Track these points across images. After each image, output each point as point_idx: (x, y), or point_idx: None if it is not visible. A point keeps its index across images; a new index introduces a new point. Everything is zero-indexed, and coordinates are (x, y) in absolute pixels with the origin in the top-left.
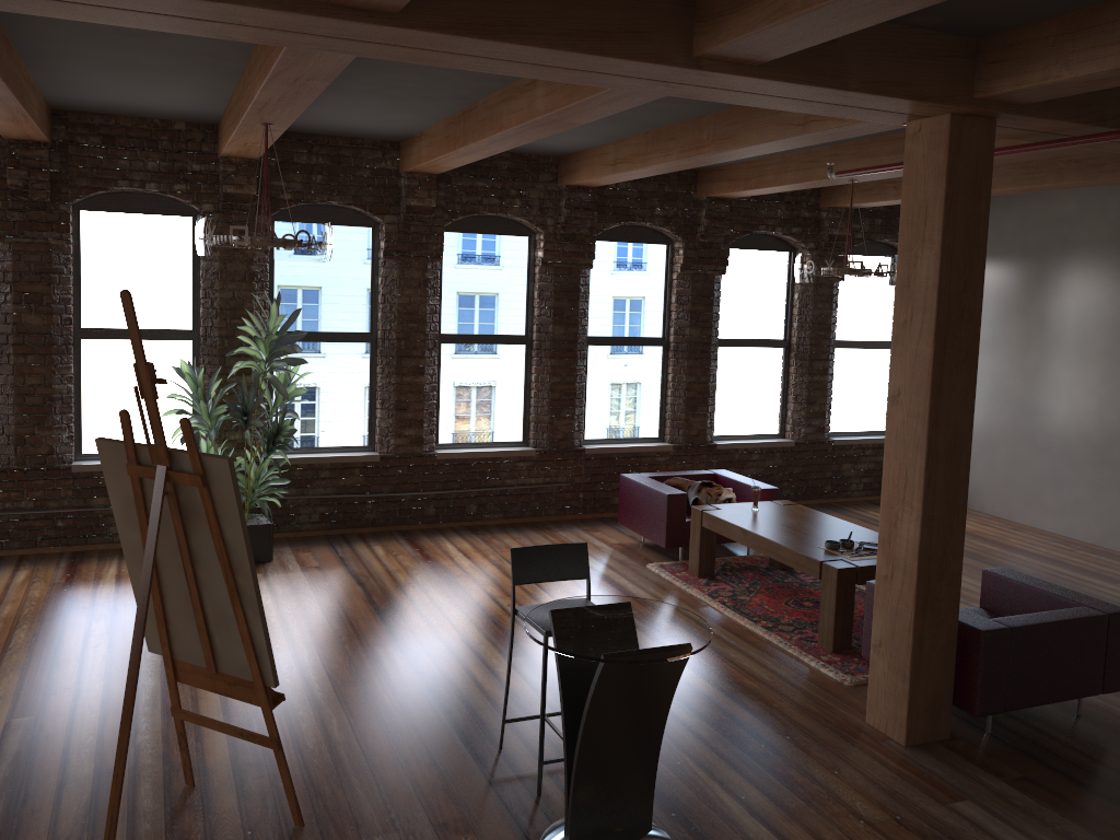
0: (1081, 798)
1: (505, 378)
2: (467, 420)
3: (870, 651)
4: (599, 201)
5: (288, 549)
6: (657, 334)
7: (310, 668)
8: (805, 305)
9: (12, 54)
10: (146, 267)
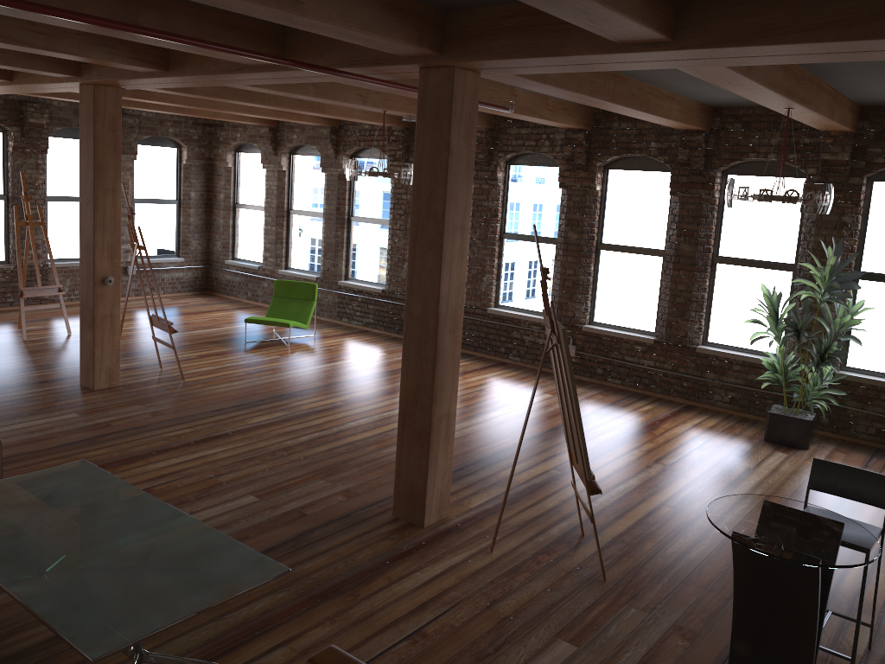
0: None
1: None
2: None
3: None
4: None
5: (831, 447)
6: None
7: None
8: None
9: (626, 82)
10: (766, 215)
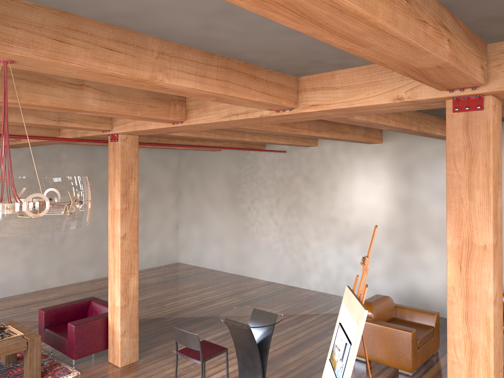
0: (159, 339)
1: None
2: None
3: (80, 354)
4: None
5: None
6: None
7: None
8: None
9: None
10: None
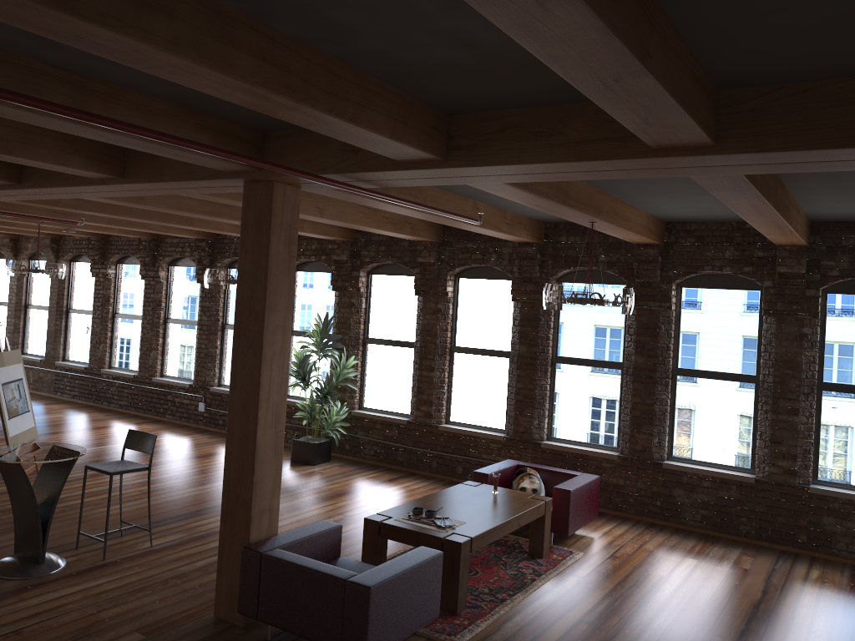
0: None
1: (494, 381)
2: (468, 407)
3: None
4: (553, 252)
5: (338, 464)
6: (618, 359)
7: (180, 495)
8: (769, 342)
9: None
10: (318, 300)
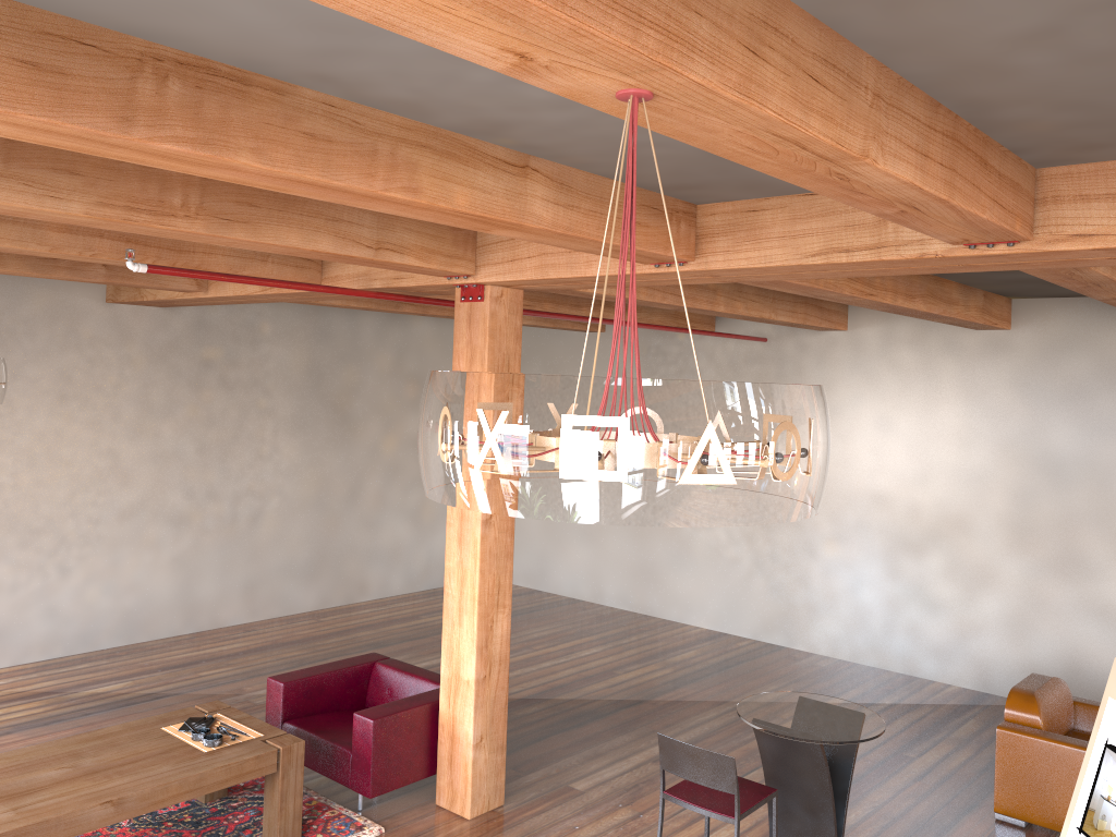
0: (527, 755)
1: None
2: None
3: (381, 785)
4: None
5: None
6: None
7: None
8: None
9: None
10: None
